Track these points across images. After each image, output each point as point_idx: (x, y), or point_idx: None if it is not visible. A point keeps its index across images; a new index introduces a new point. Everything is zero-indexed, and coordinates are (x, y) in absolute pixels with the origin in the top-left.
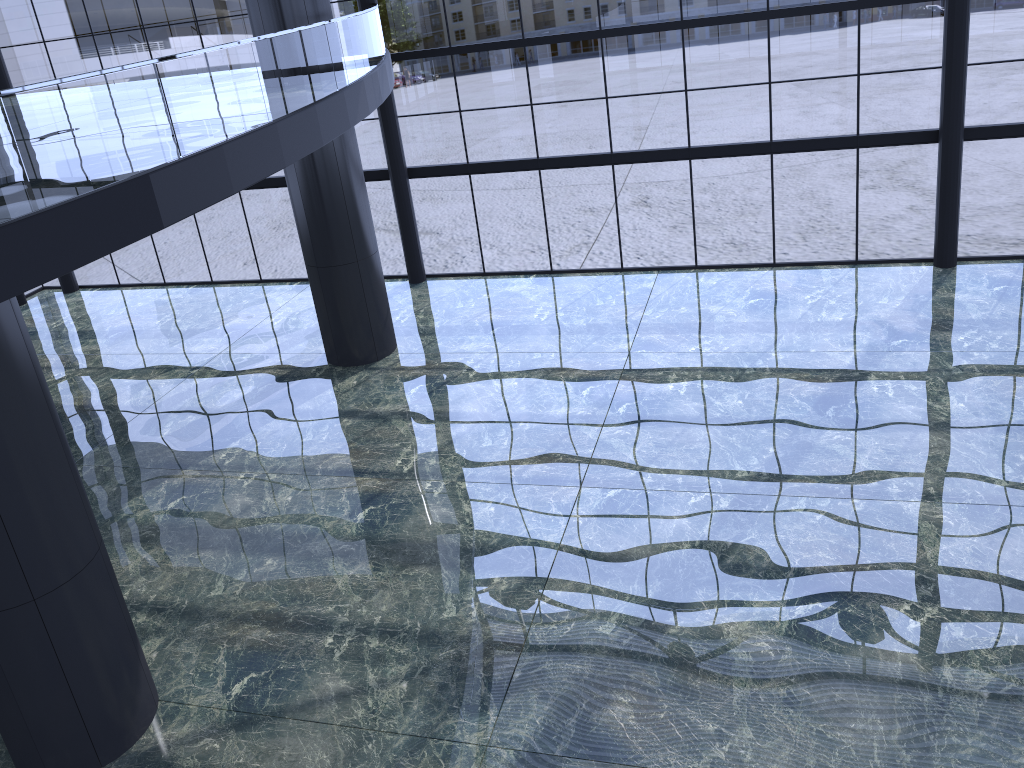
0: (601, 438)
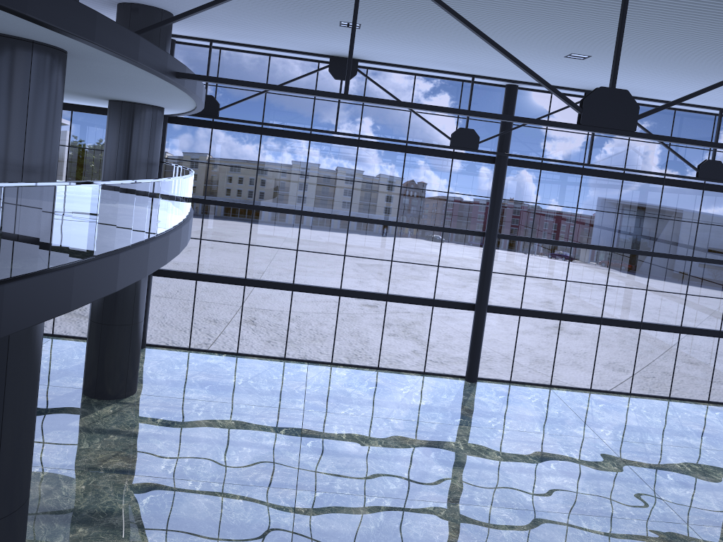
0: (301, 461)
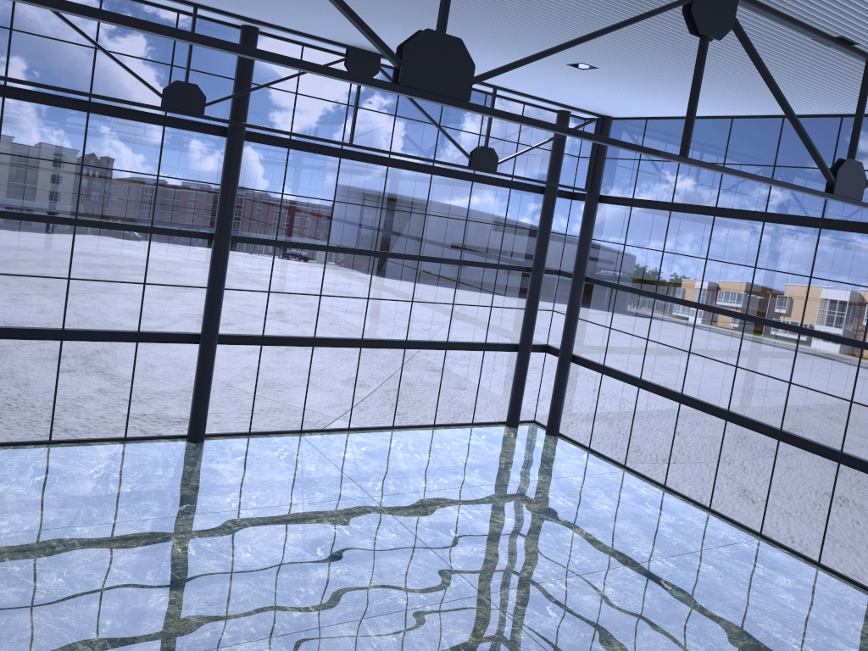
0: None
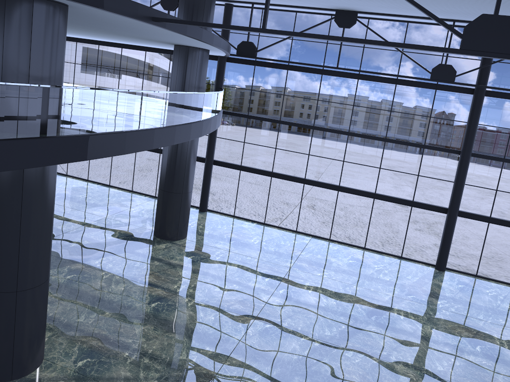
0: (269, 301)
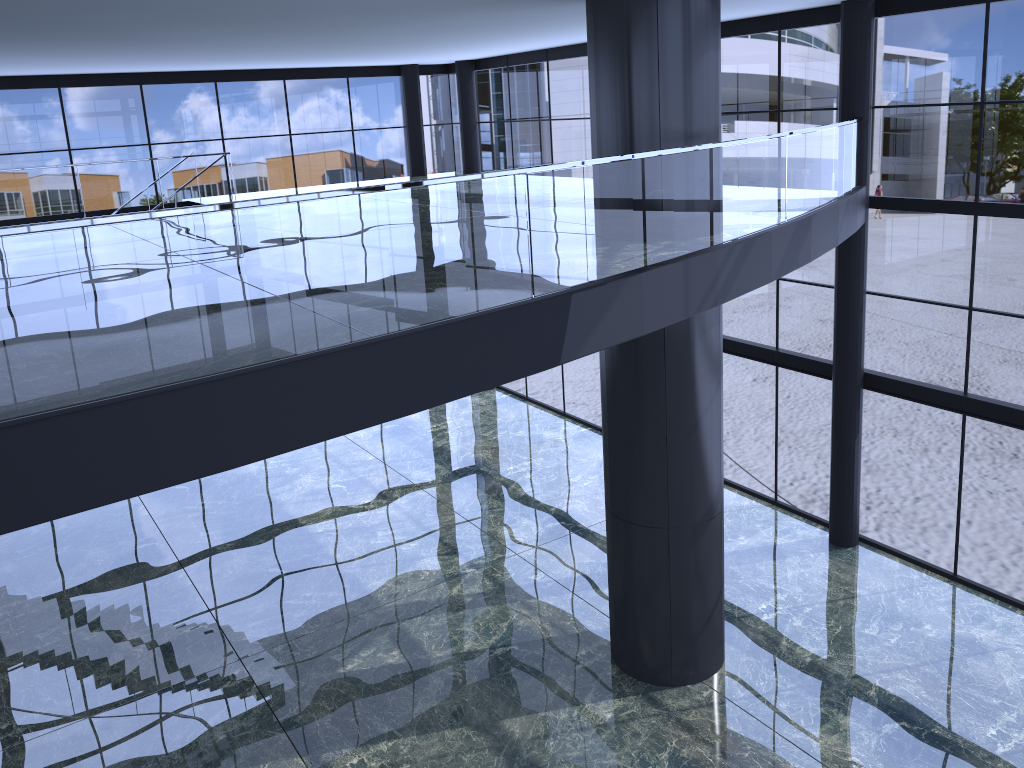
0: None
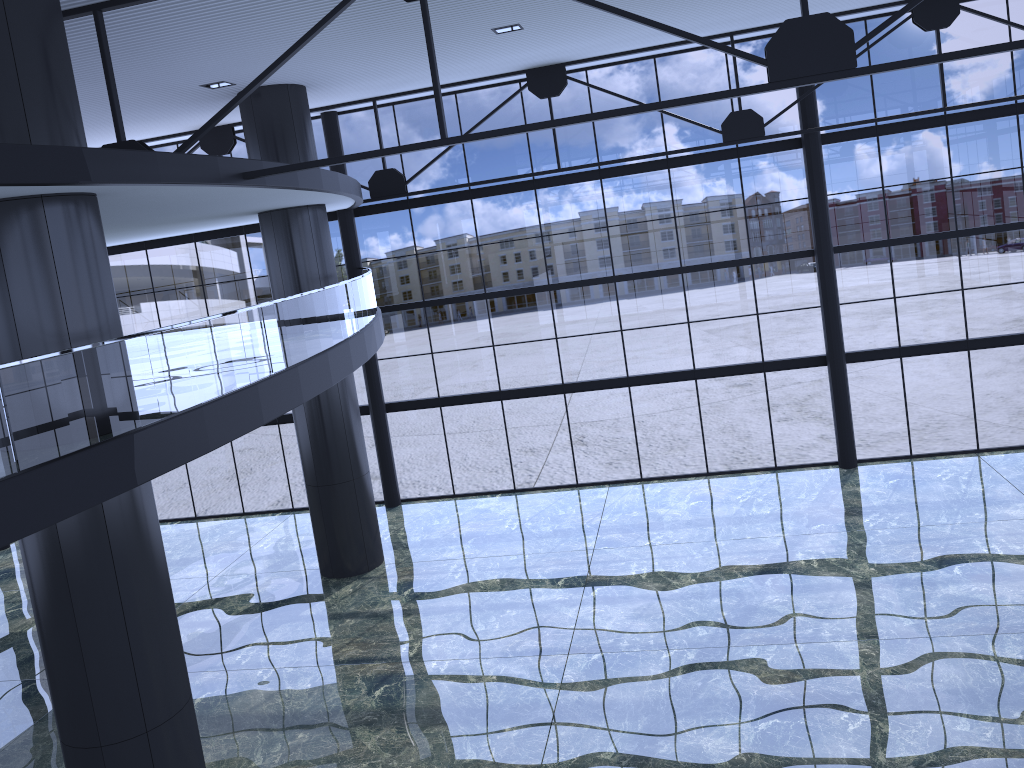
0: (580, 616)
